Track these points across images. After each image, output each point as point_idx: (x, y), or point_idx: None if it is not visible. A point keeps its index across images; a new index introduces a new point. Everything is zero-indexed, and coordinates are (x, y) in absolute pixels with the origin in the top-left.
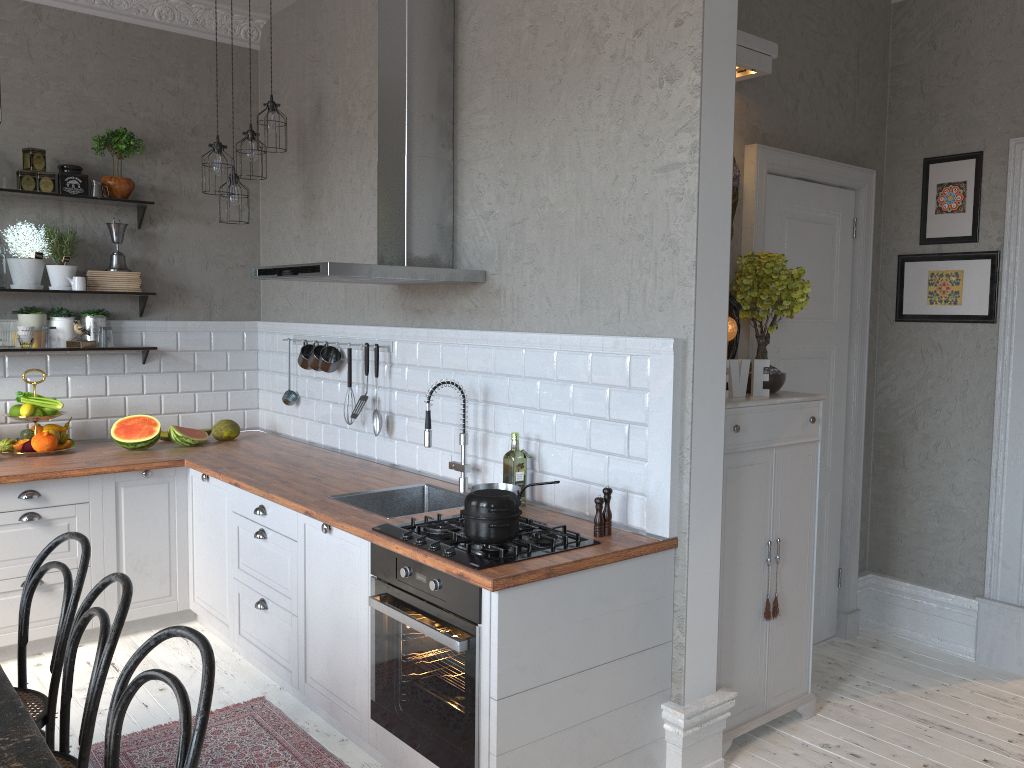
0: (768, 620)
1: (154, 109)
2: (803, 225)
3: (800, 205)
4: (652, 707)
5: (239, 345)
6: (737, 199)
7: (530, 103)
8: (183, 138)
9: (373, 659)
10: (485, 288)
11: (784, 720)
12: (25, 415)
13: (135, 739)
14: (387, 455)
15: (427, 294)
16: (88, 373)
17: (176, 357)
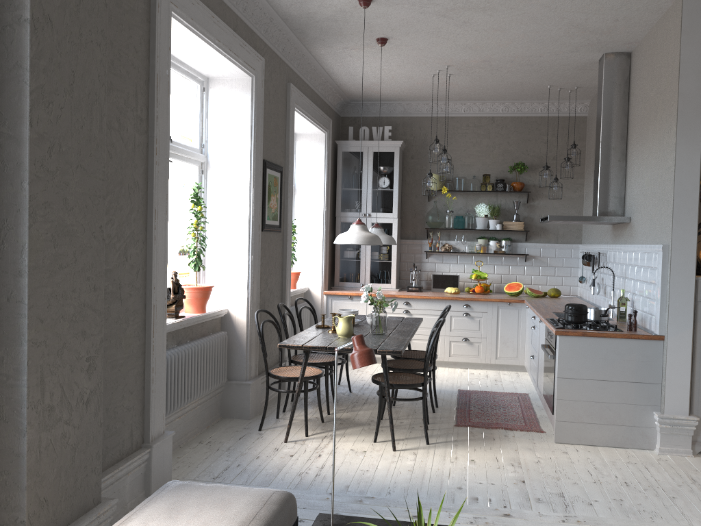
0: None
1: (536, 151)
2: None
3: None
4: (647, 411)
5: (569, 255)
6: None
7: (642, 140)
8: (548, 162)
9: (543, 370)
10: (630, 225)
11: None
12: (473, 278)
13: (476, 391)
14: (603, 305)
15: (618, 228)
16: (502, 264)
17: (539, 259)
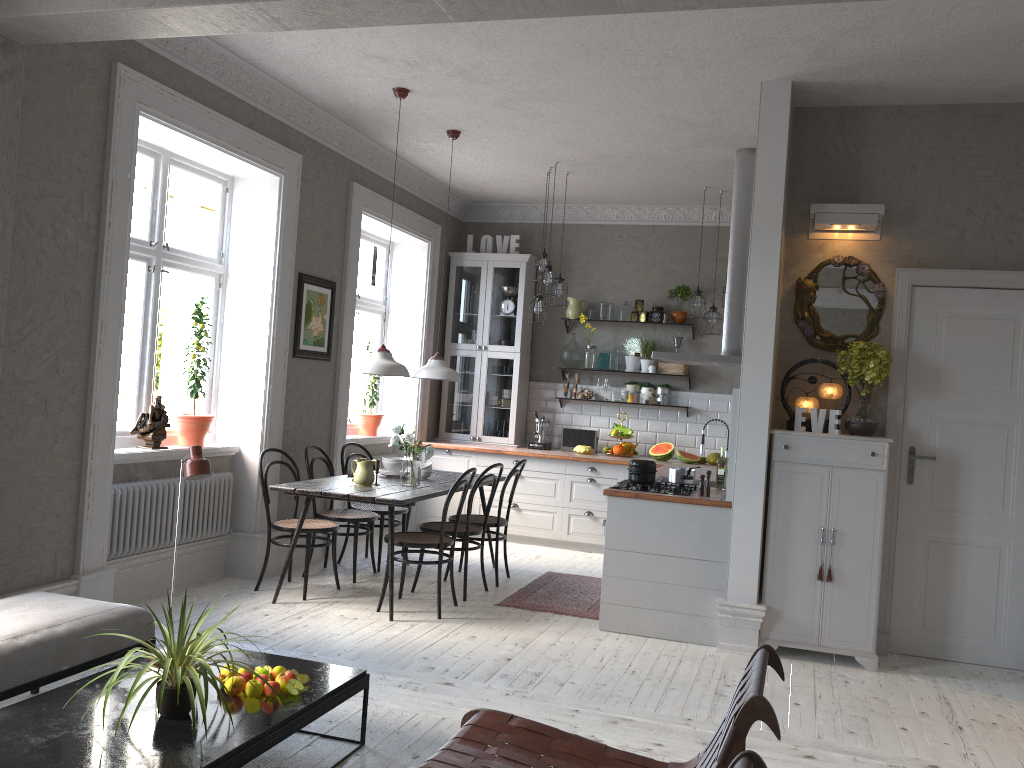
0: (823, 582)
1: (708, 271)
2: (967, 321)
3: (963, 306)
4: (710, 596)
5: None
6: (883, 306)
7: None
8: (723, 286)
9: None
10: None
11: (850, 665)
12: (612, 434)
13: (568, 575)
14: None
15: None
16: (658, 419)
17: (706, 414)
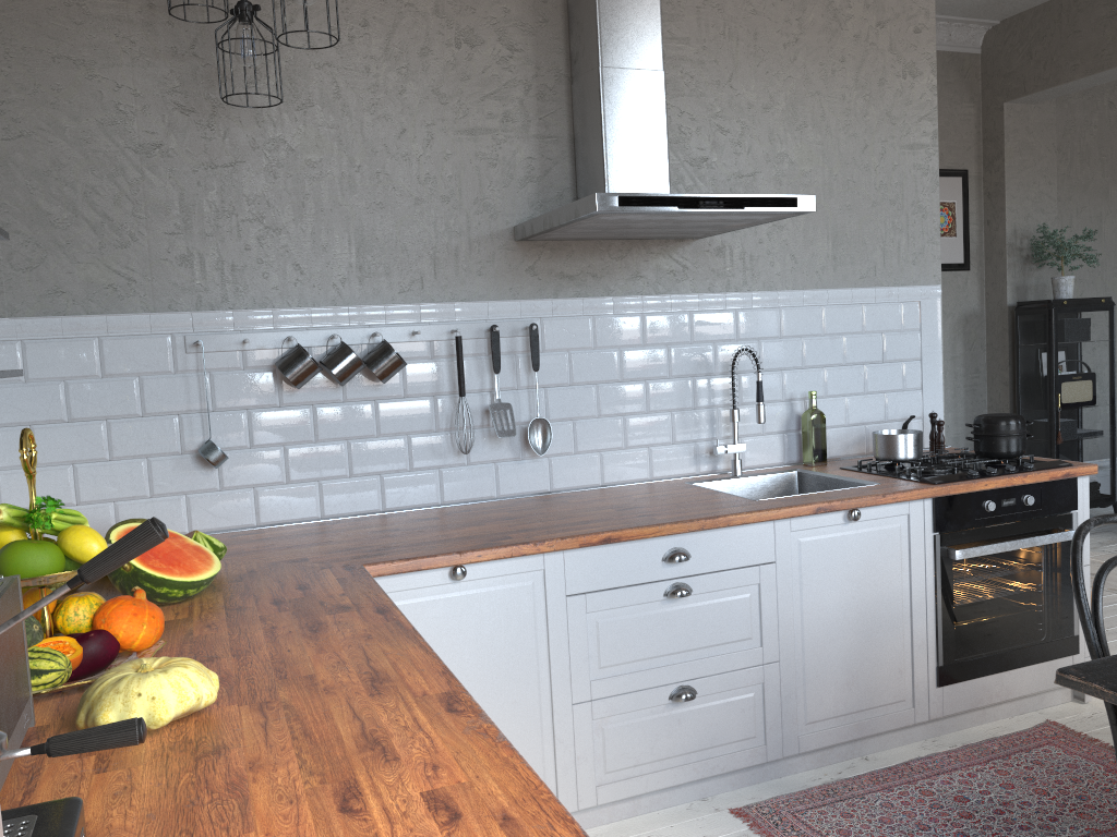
0: None
1: None
2: None
3: None
4: None
5: None
6: None
7: (757, 51)
8: None
9: (942, 621)
10: (699, 246)
11: None
12: None
13: None
14: (528, 483)
15: (587, 254)
16: None
17: None
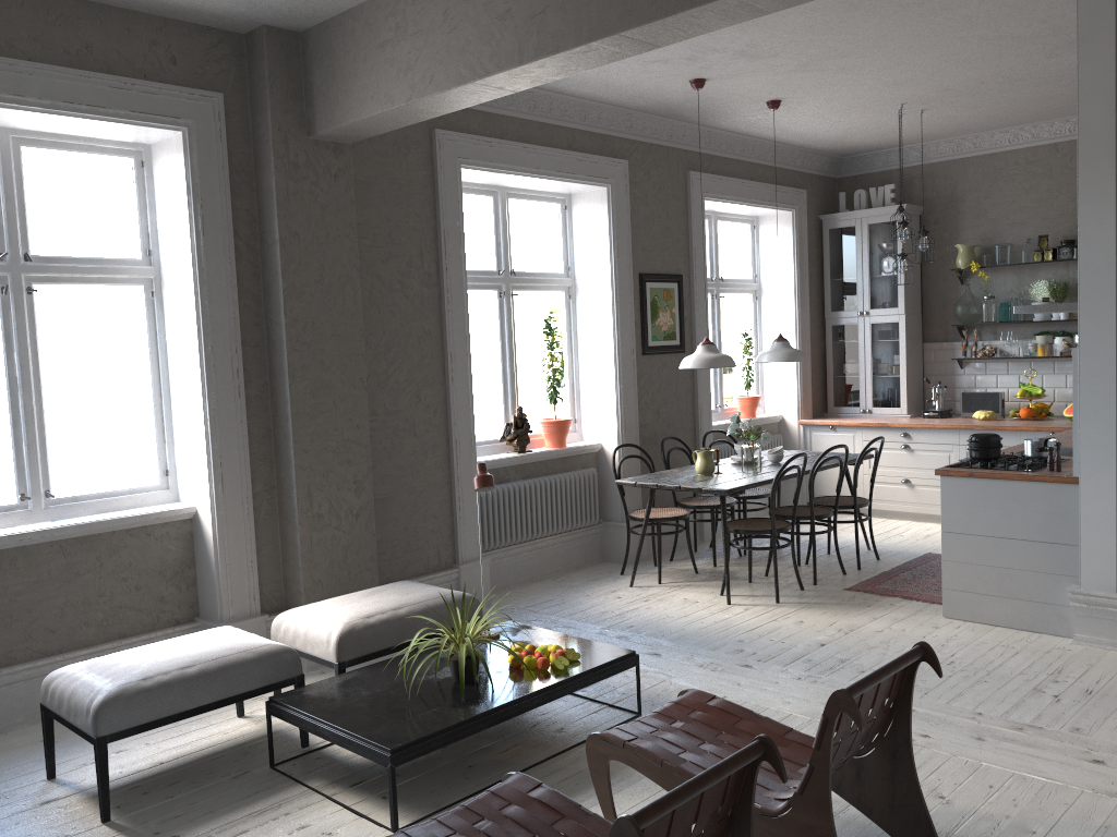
0: None
1: None
2: None
3: None
4: (1062, 583)
5: None
6: None
7: None
8: None
9: None
10: None
11: None
12: (1017, 396)
13: None
14: None
15: None
16: None
17: None
